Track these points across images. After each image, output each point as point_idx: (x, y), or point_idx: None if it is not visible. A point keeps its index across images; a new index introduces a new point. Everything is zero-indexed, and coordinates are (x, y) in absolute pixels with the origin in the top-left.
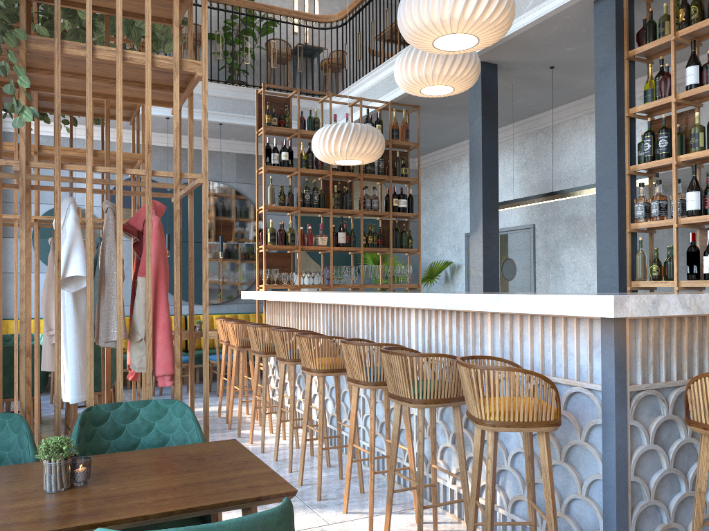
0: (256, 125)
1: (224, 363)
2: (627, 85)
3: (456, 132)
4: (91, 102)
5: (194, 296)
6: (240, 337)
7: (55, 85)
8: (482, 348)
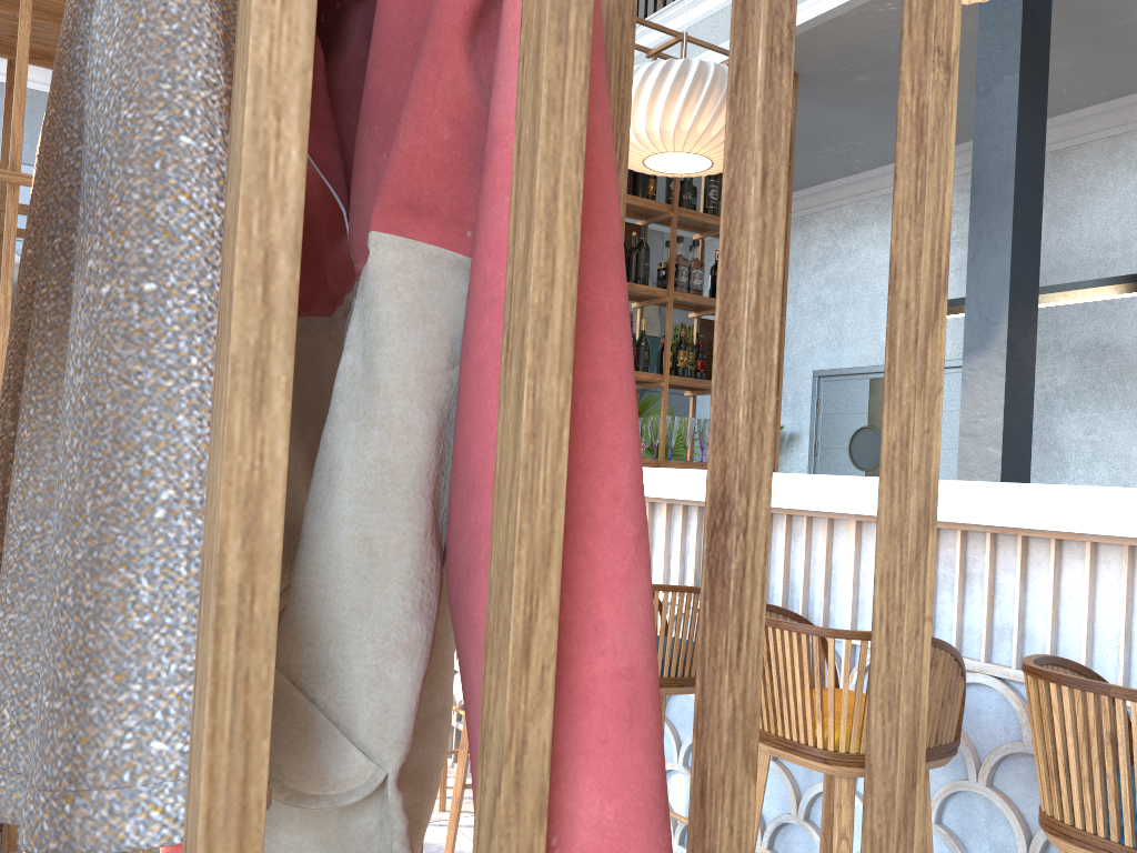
0: None
1: None
2: None
3: (826, 158)
4: None
5: None
6: None
7: None
8: None
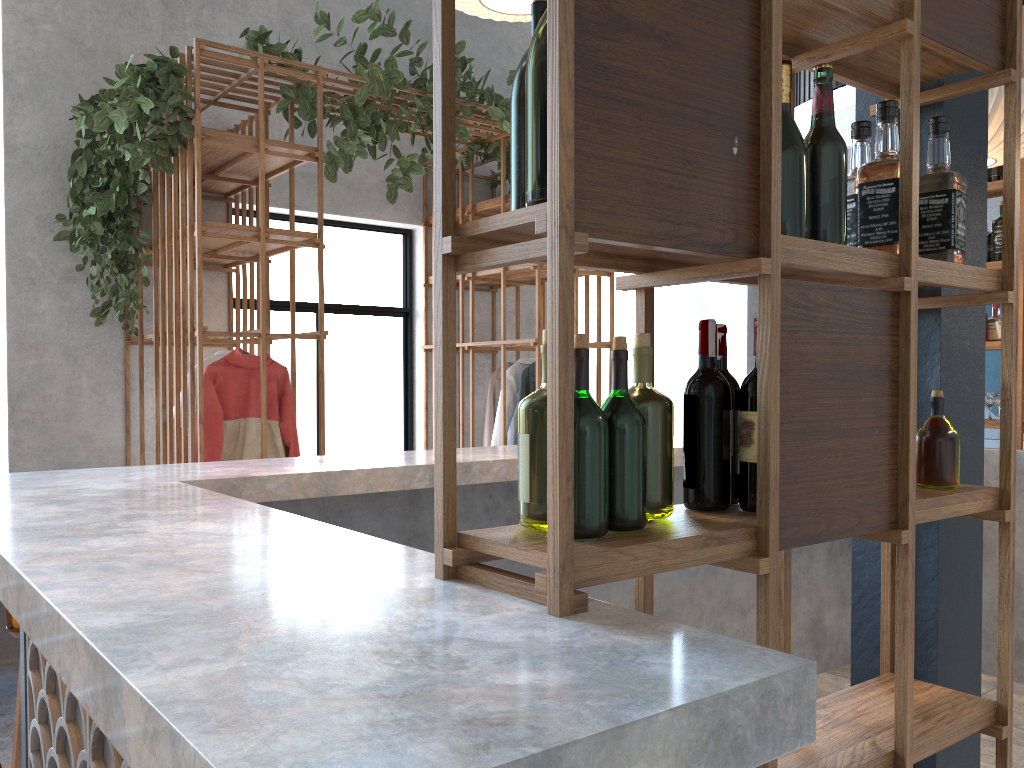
0: None
1: None
2: None
3: None
4: (167, 280)
5: None
6: None
7: (159, 273)
8: None
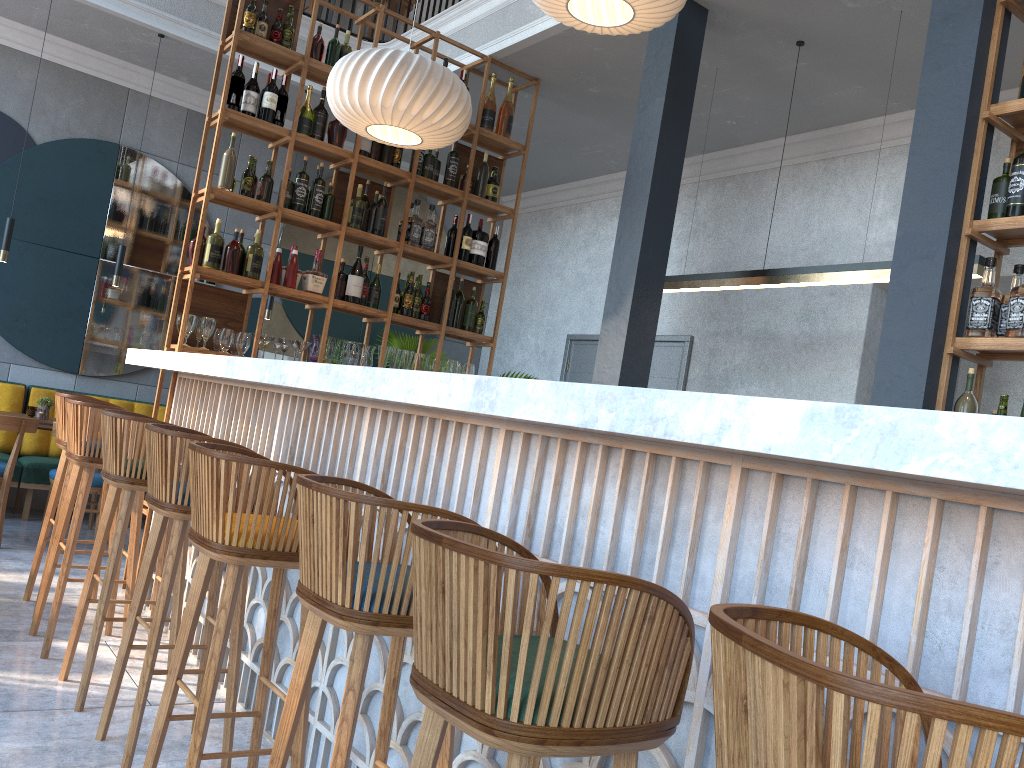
0: (223, 29)
1: (59, 489)
2: (995, 56)
3: (587, 156)
4: None
5: (53, 353)
6: (89, 438)
7: None
8: (695, 562)
